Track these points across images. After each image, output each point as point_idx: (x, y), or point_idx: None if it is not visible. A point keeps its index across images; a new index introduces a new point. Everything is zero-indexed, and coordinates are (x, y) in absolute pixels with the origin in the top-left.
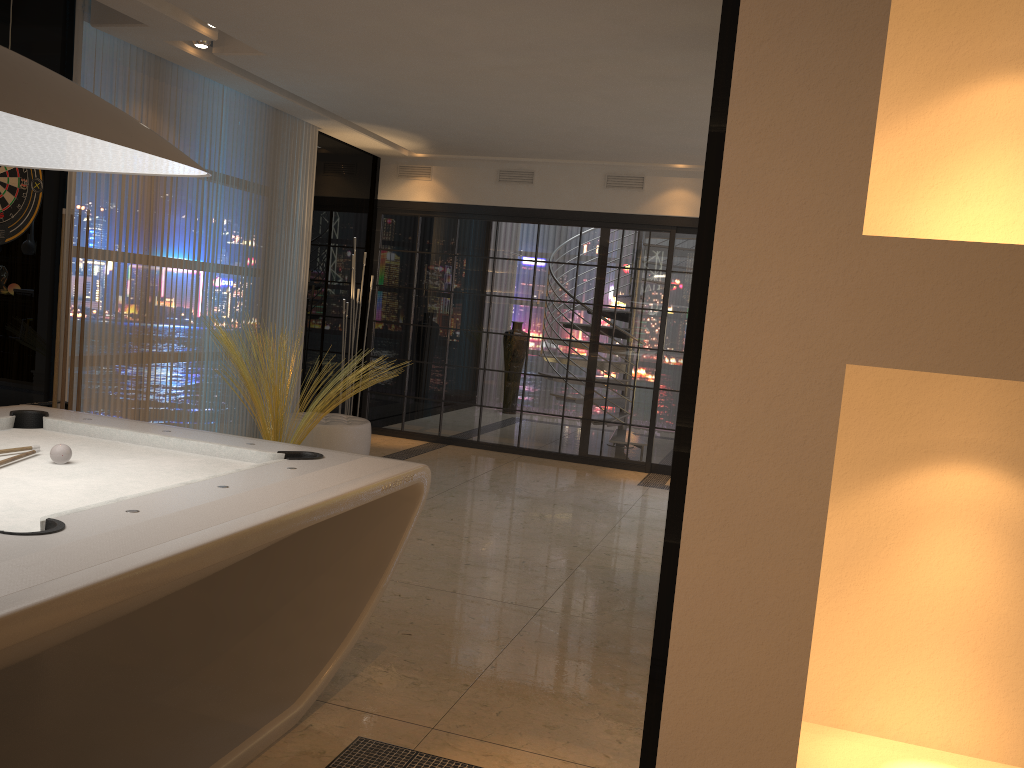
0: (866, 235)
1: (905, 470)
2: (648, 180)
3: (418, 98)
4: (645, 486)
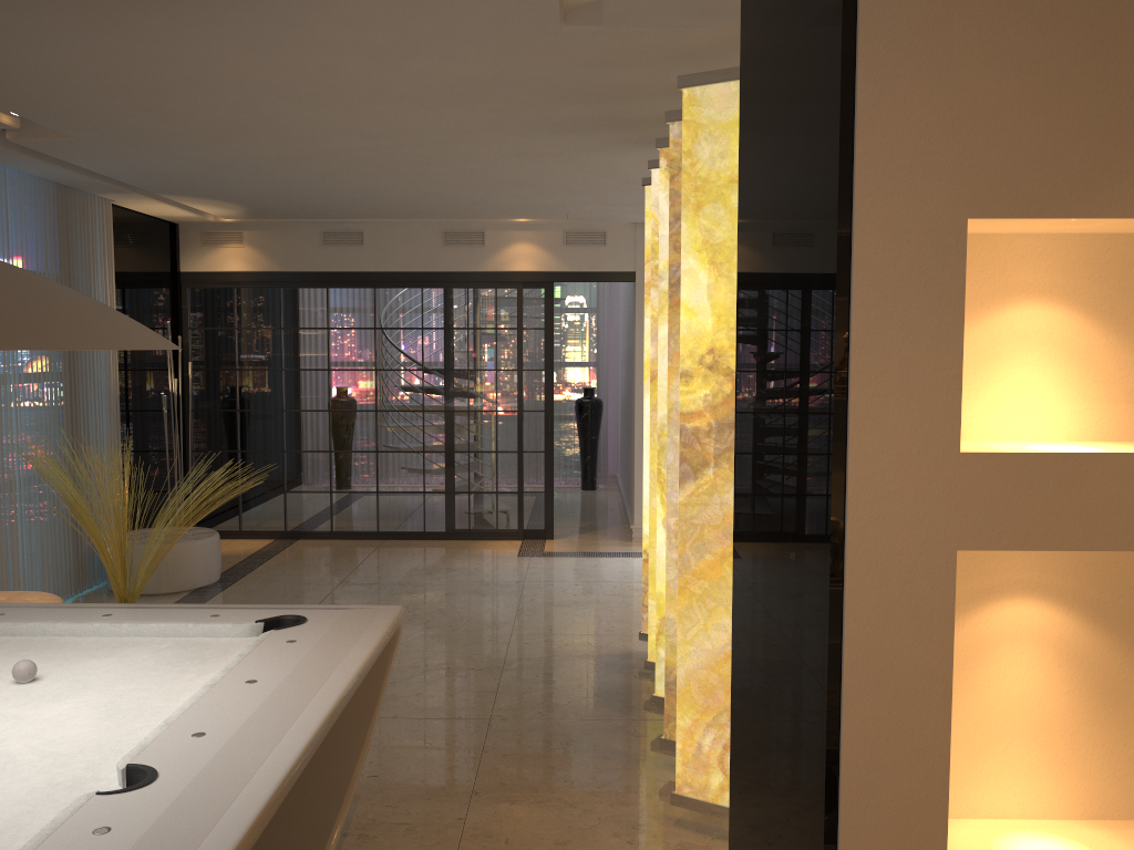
0: (963, 452)
1: (974, 609)
2: (489, 235)
3: (251, 173)
4: (526, 556)
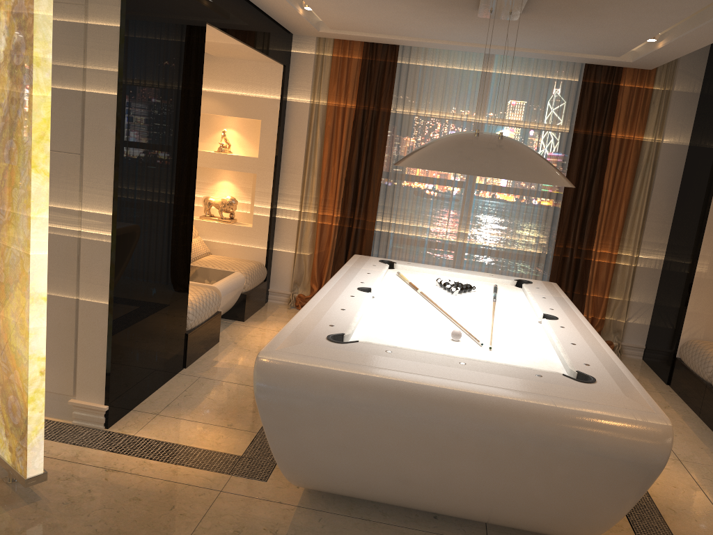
0: None
1: None
2: None
3: None
4: None
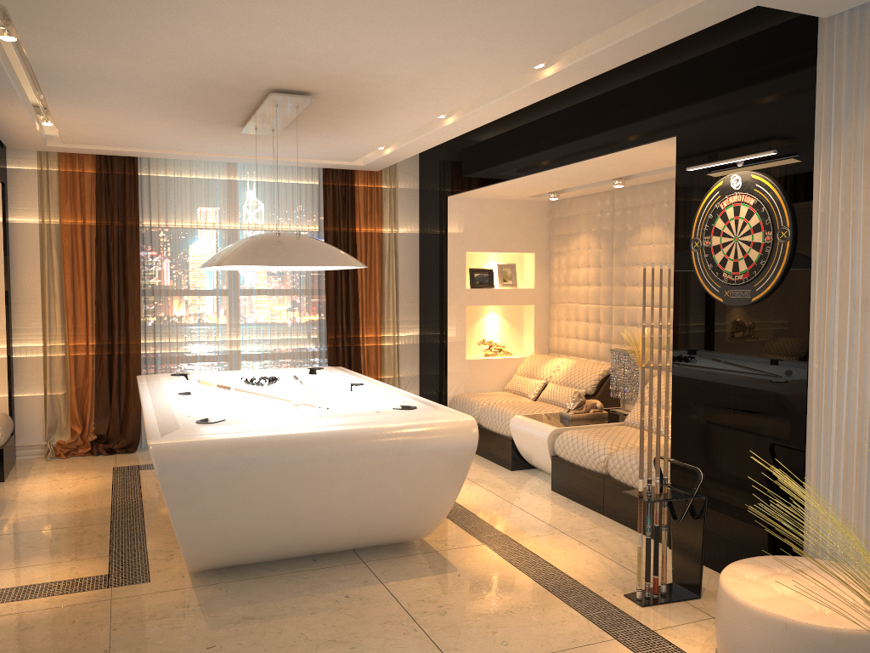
0: None
1: None
2: None
3: None
4: None
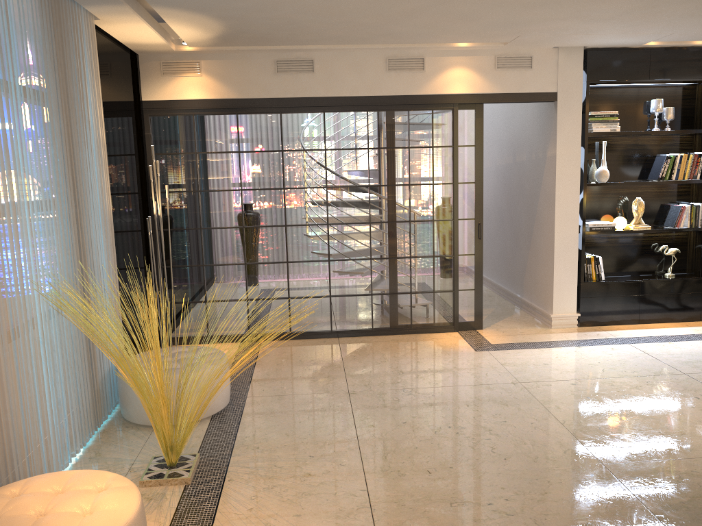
0: None
1: None
2: (428, 61)
3: None
4: (483, 350)
